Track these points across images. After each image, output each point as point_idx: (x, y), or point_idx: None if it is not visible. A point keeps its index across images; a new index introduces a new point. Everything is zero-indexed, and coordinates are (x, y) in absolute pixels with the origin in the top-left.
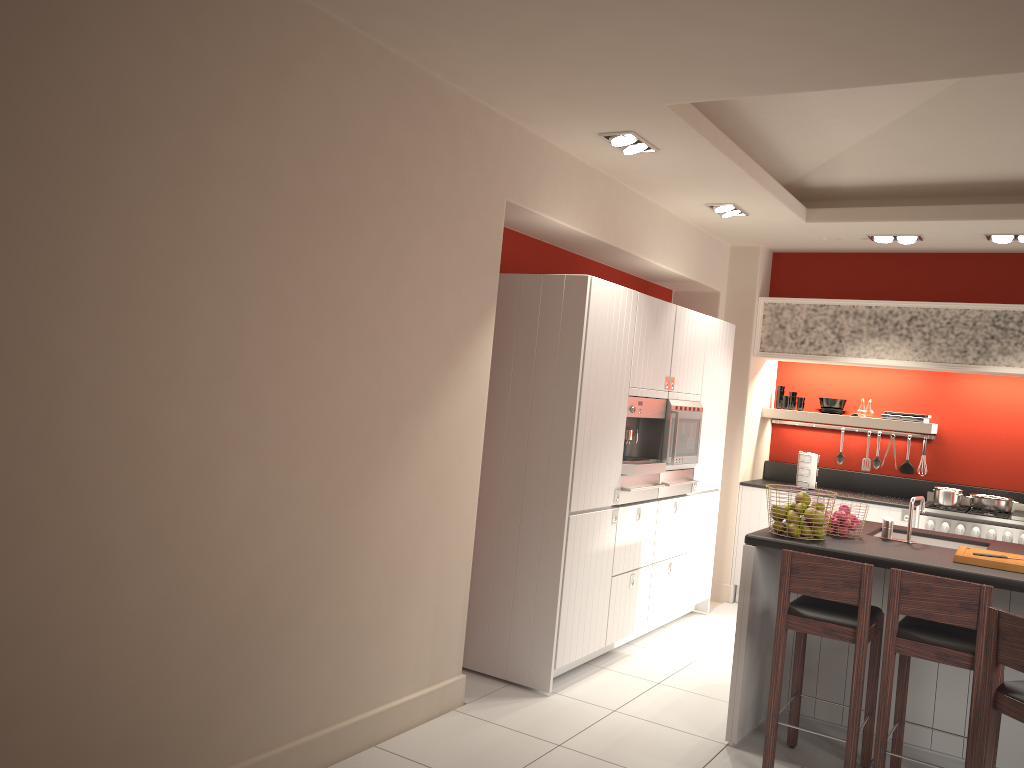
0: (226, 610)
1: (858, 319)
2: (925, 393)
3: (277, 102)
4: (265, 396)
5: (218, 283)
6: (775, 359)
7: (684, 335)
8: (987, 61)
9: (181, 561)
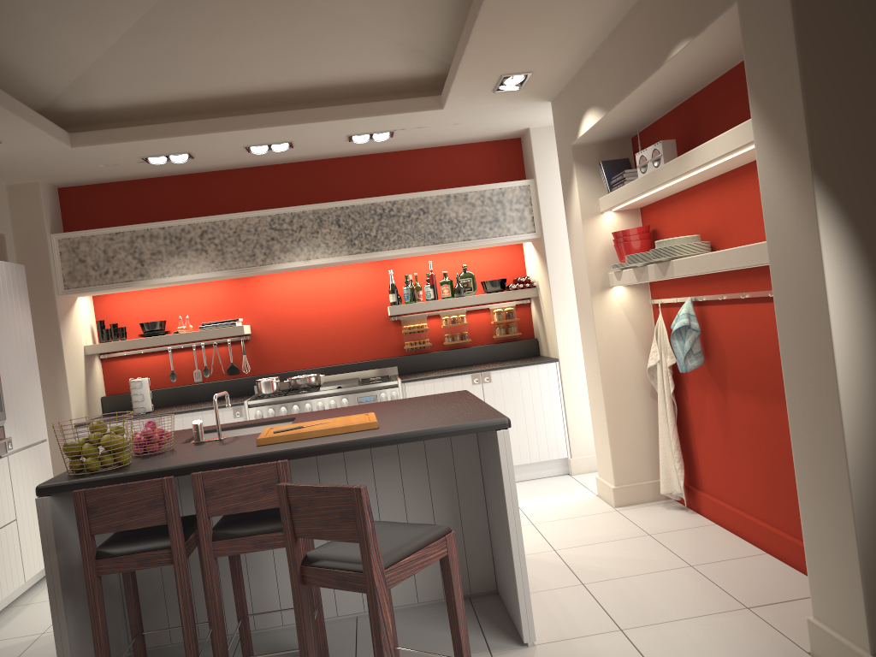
0: None
1: (155, 241)
2: (234, 300)
3: None
4: None
5: None
6: (85, 294)
7: None
8: None
9: None
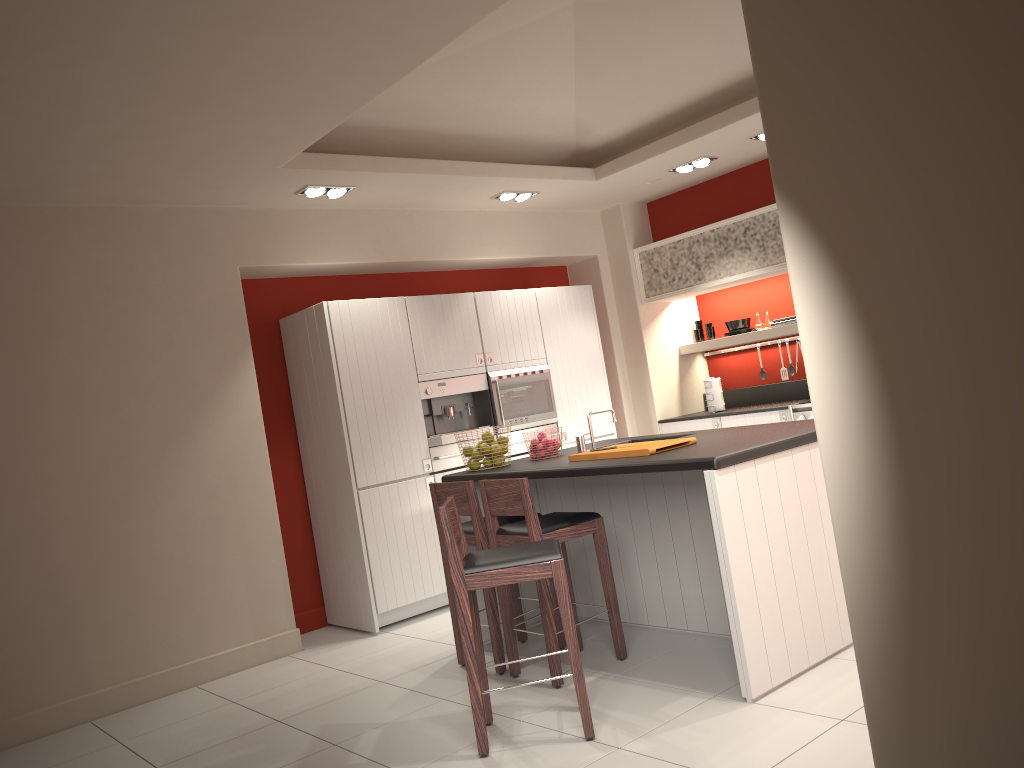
0: (16, 604)
1: (707, 244)
2: None
3: None
4: (13, 462)
5: None
6: (668, 300)
7: (497, 314)
8: (368, 80)
9: None
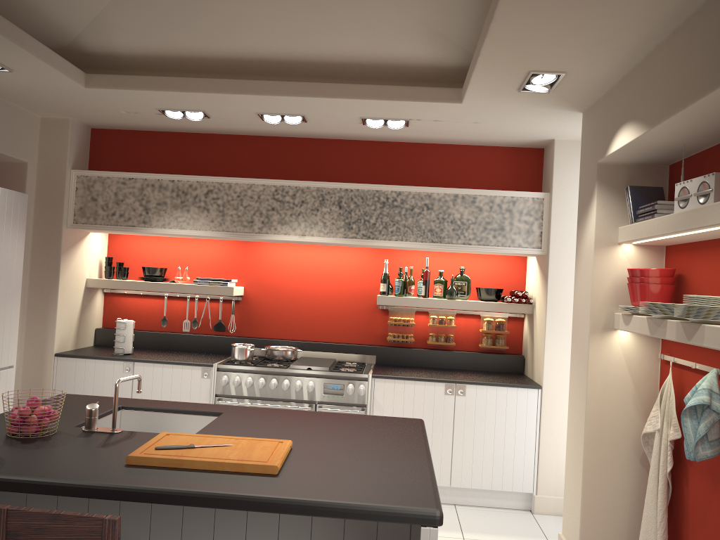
0: None
1: (163, 192)
2: (234, 260)
3: None
4: None
5: None
6: (94, 231)
7: None
8: None
9: None
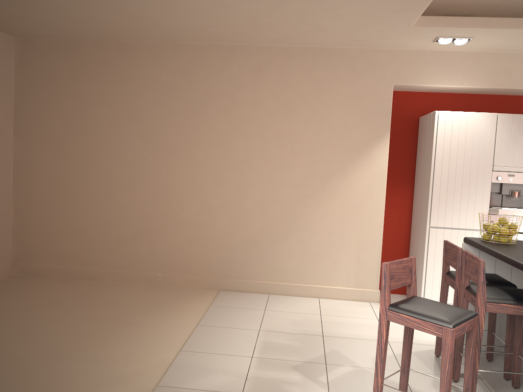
0: (250, 232)
1: None
2: None
3: (259, 79)
4: (261, 169)
5: (241, 136)
6: None
7: None
8: None
9: (234, 215)
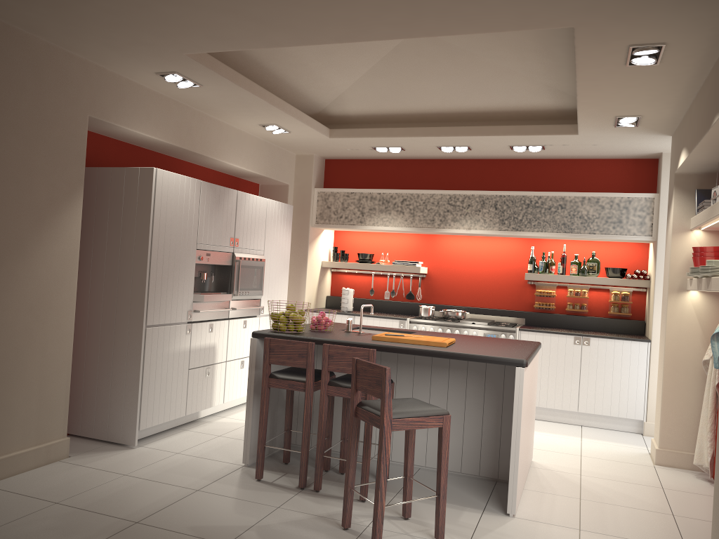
0: None
1: (373, 201)
2: (420, 248)
3: None
4: None
5: None
6: (327, 229)
7: (246, 210)
8: (351, 33)
9: None
